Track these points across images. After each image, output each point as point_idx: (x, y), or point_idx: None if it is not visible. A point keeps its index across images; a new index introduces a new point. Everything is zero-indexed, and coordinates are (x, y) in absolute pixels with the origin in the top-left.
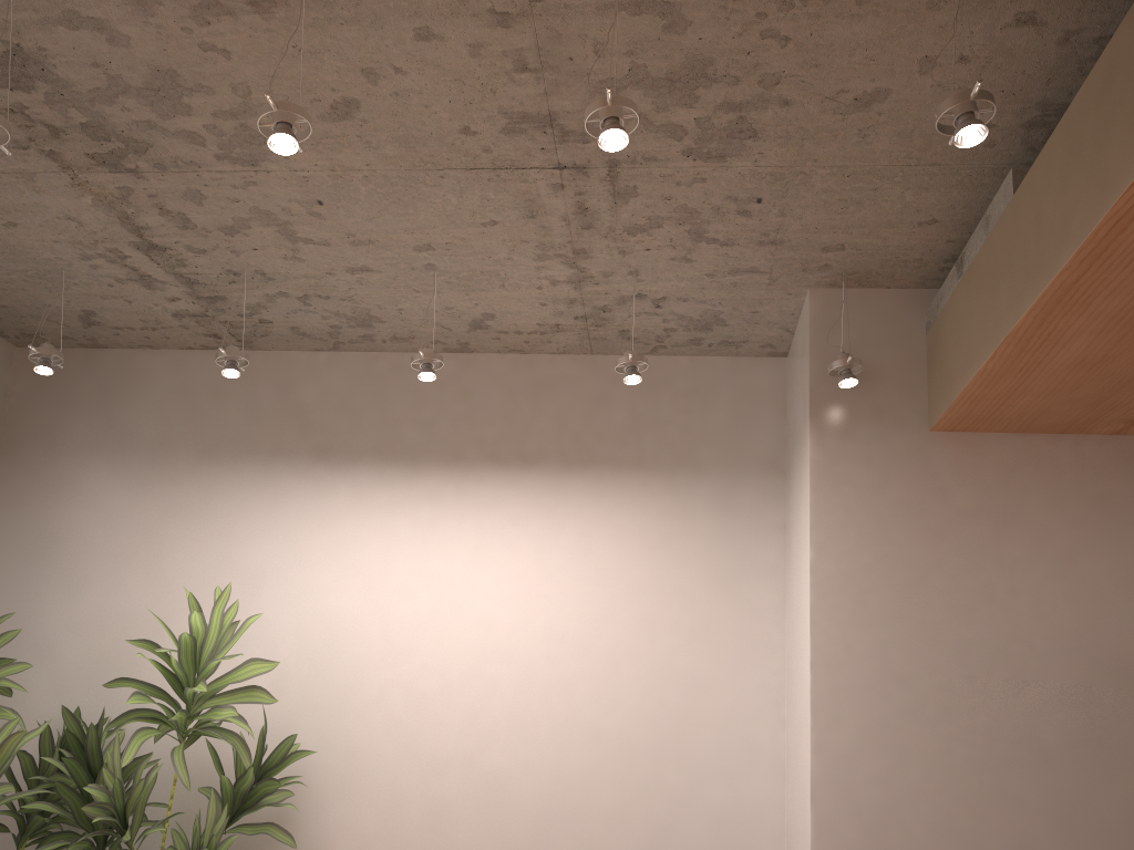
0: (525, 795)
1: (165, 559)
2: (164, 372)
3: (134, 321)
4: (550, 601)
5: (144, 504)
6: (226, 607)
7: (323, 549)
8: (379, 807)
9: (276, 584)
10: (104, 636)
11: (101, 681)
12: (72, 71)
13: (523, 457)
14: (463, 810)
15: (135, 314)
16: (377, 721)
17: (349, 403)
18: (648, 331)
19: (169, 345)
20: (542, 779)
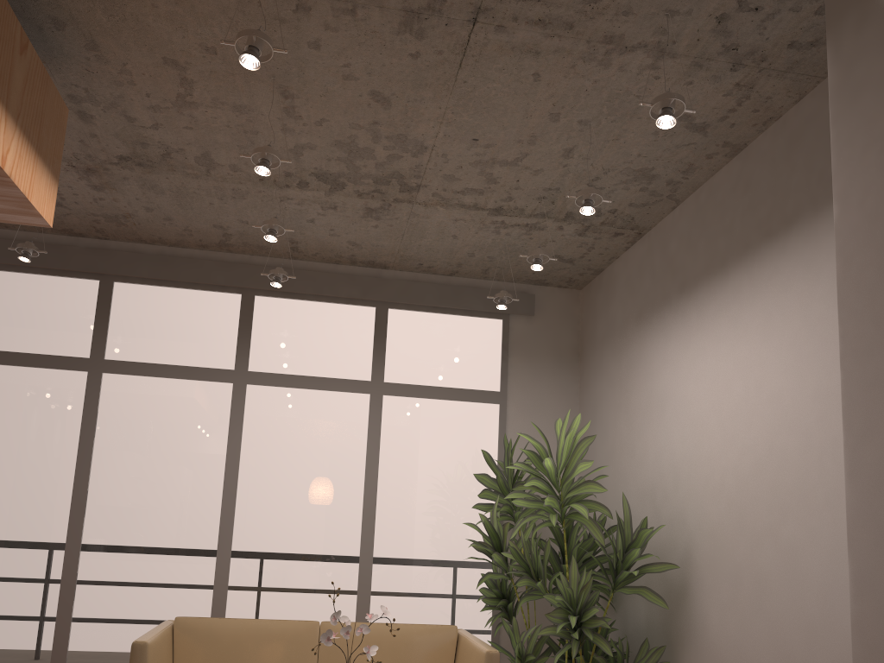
0: (813, 566)
1: (630, 401)
2: (621, 271)
3: (577, 249)
4: (816, 358)
5: (621, 366)
6: (652, 427)
7: (688, 366)
8: (727, 579)
9: (670, 403)
10: (615, 462)
11: (615, 493)
12: (332, 167)
13: (786, 221)
14: (774, 582)
15: (570, 245)
16: (722, 503)
17: (690, 239)
18: (809, 27)
19: (617, 252)
20: (824, 549)
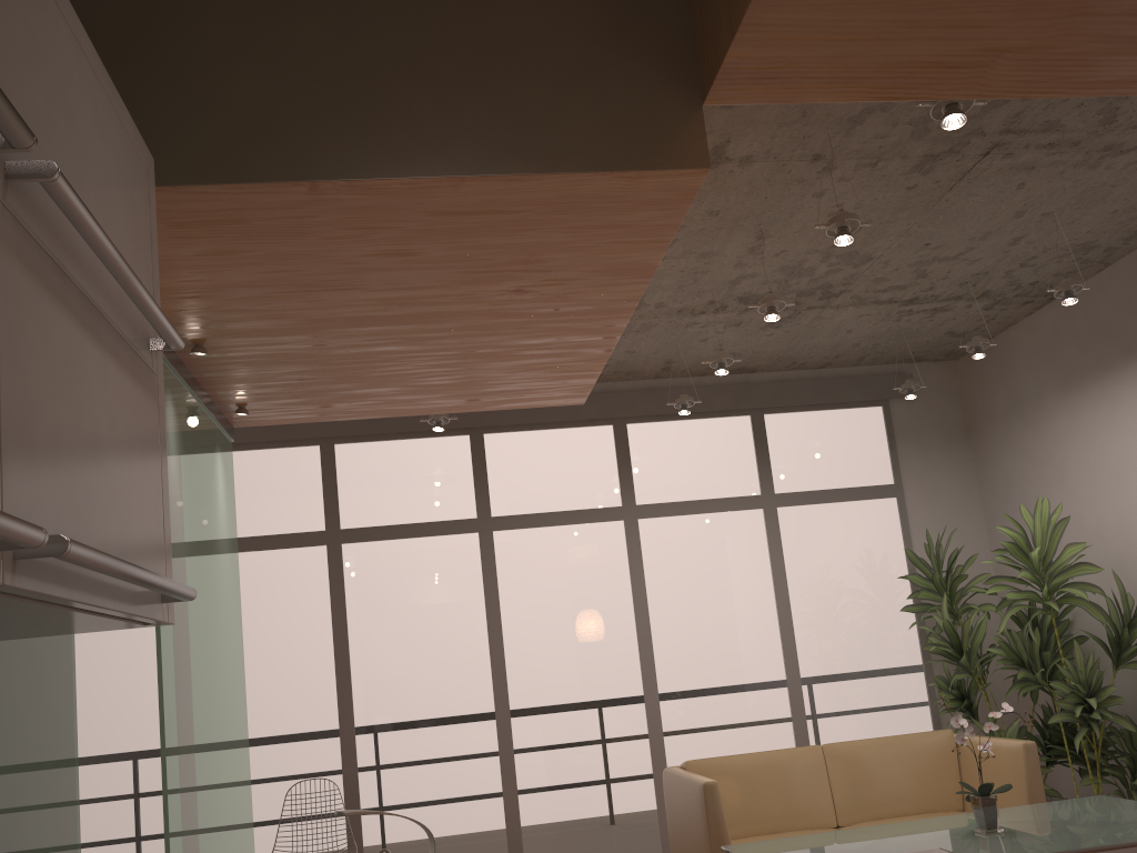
0: None
1: (1065, 474)
2: (1024, 338)
3: (975, 322)
4: None
5: (1043, 439)
6: (1108, 498)
7: None
8: None
9: (1131, 471)
10: None
11: None
12: (762, 289)
13: None
14: None
15: (969, 320)
16: None
17: (1132, 303)
18: None
19: (1018, 318)
20: None
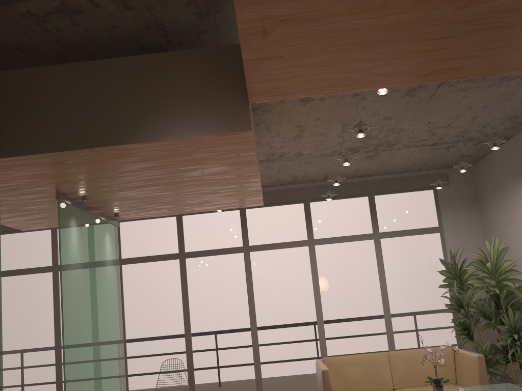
0: None
1: (516, 223)
2: (498, 157)
3: (472, 150)
4: None
5: (507, 205)
6: None
7: None
8: None
9: None
10: (512, 254)
11: (515, 269)
12: (356, 145)
13: None
14: None
15: (468, 150)
16: None
17: None
18: None
19: None
20: None
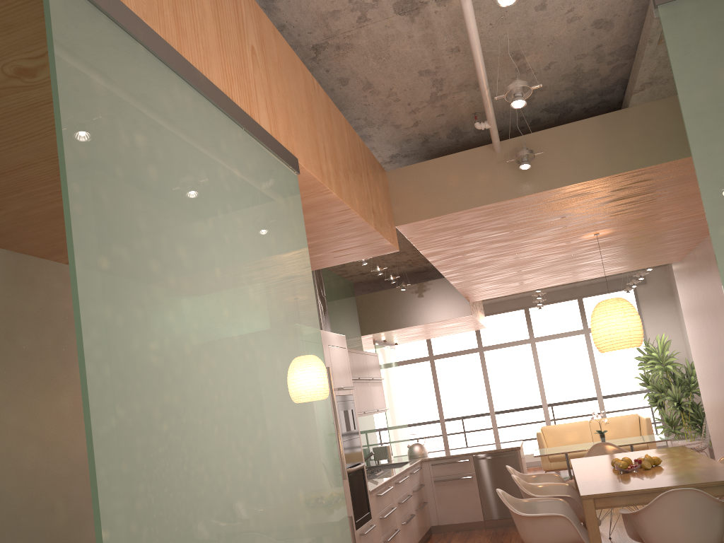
0: None
1: None
2: None
3: None
4: None
5: None
6: None
7: None
8: None
9: None
10: None
11: None
12: None
13: None
14: None
15: None
16: None
17: None
18: None
19: None
20: None
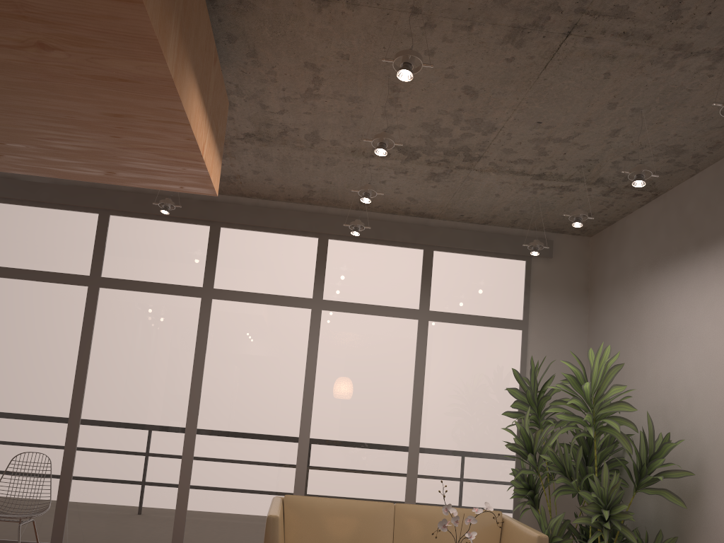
0: None
1: (642, 333)
2: (634, 224)
3: (598, 206)
4: None
5: (633, 304)
6: (665, 357)
7: (704, 308)
8: None
9: (685, 338)
10: (625, 382)
11: None
12: (413, 143)
13: None
14: None
15: (592, 203)
16: None
17: (709, 203)
18: None
19: (632, 208)
20: None
